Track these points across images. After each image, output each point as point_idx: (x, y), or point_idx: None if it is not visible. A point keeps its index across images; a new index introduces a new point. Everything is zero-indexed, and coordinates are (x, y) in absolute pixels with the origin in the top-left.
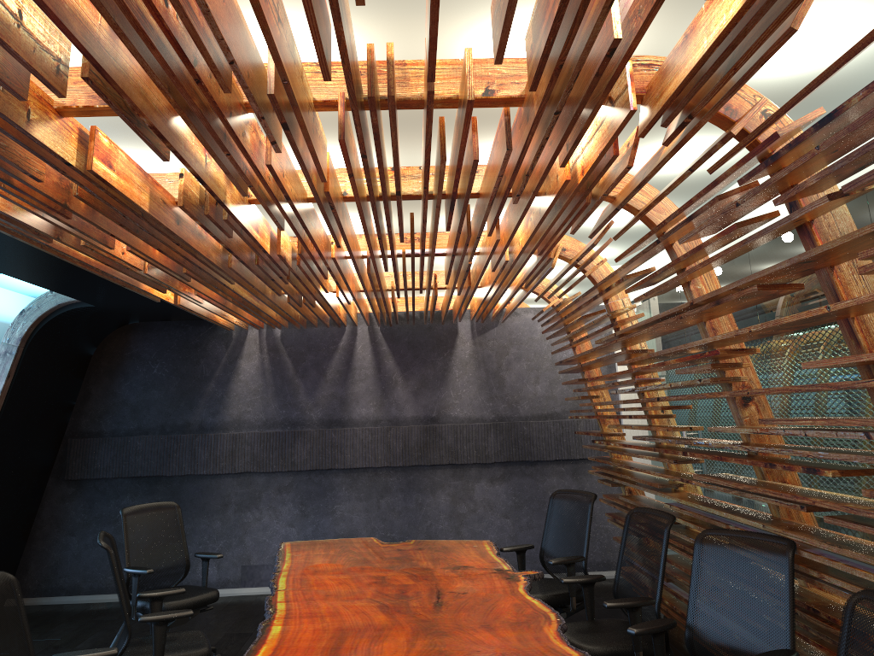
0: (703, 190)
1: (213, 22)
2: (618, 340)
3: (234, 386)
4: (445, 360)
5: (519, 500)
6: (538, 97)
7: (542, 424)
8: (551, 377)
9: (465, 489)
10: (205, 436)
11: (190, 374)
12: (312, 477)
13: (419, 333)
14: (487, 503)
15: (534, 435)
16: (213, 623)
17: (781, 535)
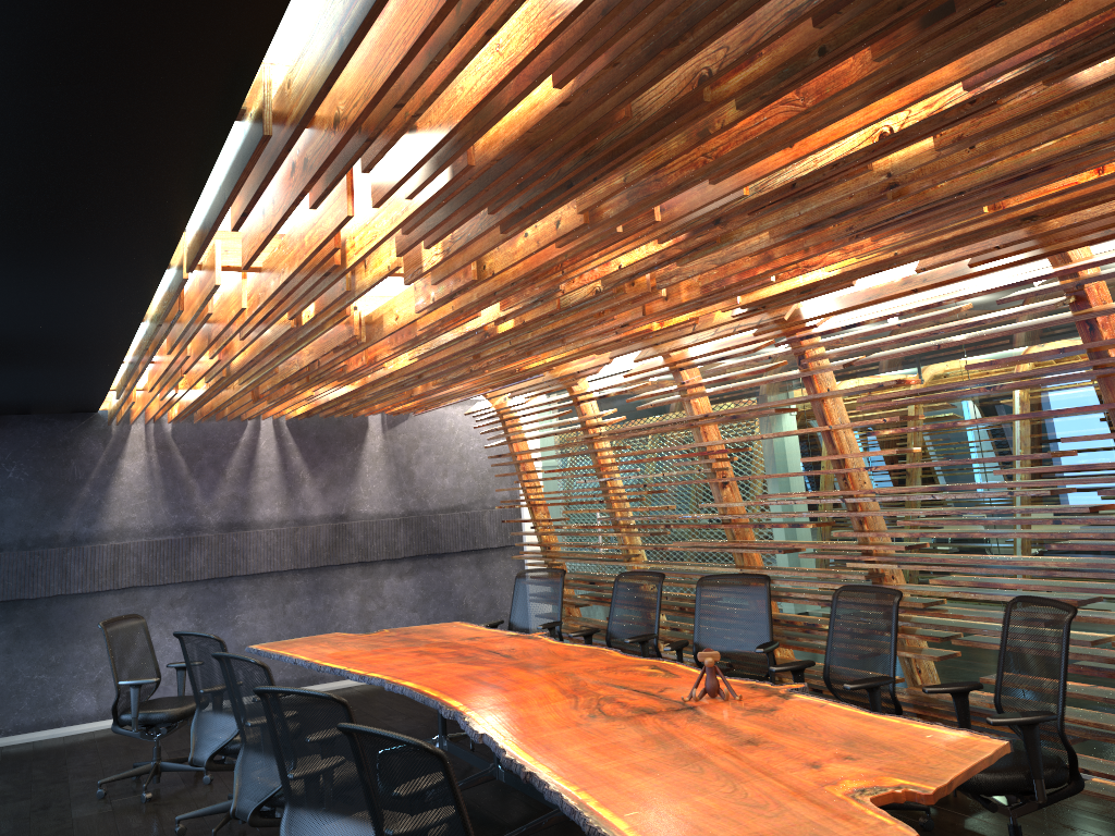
0: (743, 344)
1: (597, 267)
2: (603, 438)
3: (115, 490)
4: (355, 455)
5: (427, 593)
6: (692, 293)
7: (450, 517)
8: (459, 469)
9: (374, 587)
10: (79, 548)
11: (58, 477)
12: (210, 587)
13: (328, 427)
14: (396, 599)
15: (443, 527)
16: (136, 747)
17: (757, 573)
